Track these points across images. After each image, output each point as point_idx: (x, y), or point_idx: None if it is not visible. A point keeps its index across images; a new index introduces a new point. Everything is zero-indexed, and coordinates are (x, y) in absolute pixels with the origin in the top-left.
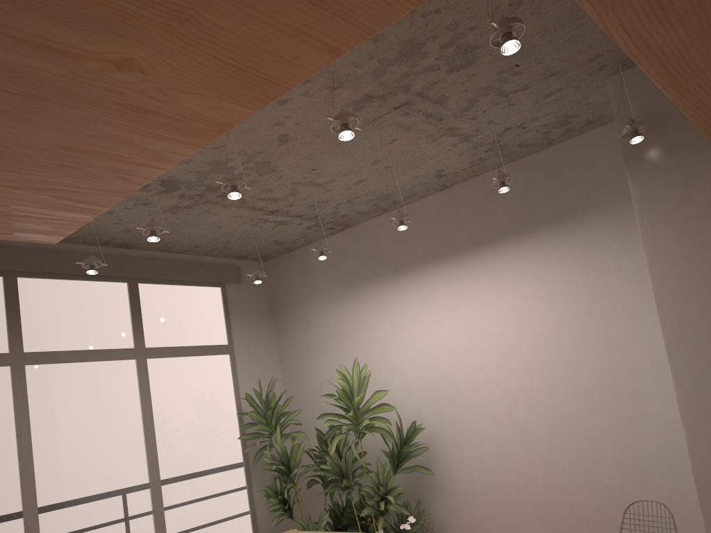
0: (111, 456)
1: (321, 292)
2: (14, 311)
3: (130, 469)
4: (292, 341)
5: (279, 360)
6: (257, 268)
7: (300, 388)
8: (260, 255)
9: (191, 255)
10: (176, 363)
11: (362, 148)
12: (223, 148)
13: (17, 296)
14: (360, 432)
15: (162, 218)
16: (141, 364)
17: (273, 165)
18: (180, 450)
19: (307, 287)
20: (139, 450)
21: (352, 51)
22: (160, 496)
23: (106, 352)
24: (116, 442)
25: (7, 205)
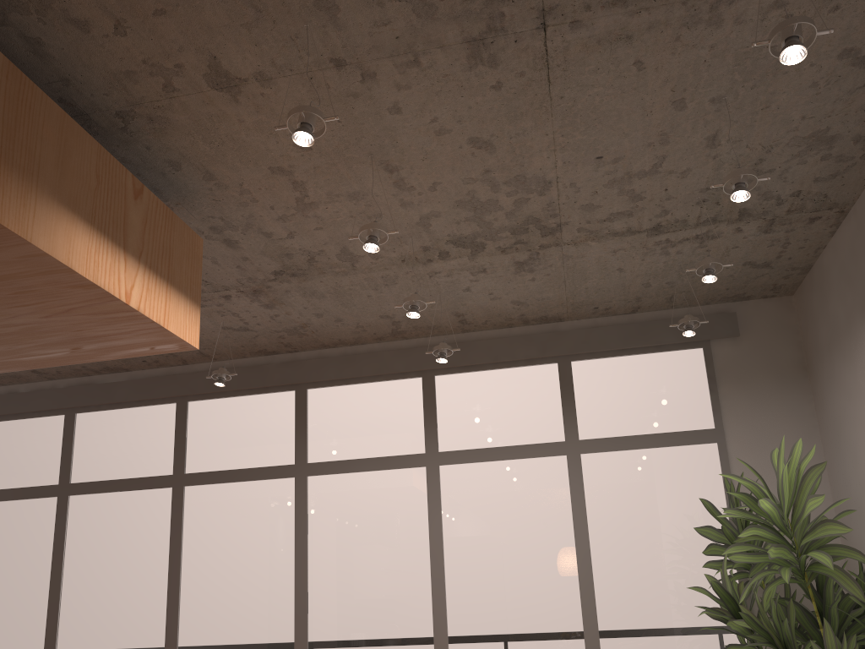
0: (530, 571)
1: (841, 328)
2: (430, 410)
3: (555, 590)
4: (828, 416)
5: (822, 448)
6: (776, 307)
7: (845, 493)
8: (764, 288)
9: (653, 312)
10: (624, 458)
11: (612, 99)
12: (440, 186)
13: (434, 395)
14: (797, 570)
15: (531, 280)
16: (572, 461)
17: (534, 176)
18: (627, 575)
19: (829, 324)
20: (567, 567)
21: (345, 14)
22: (594, 631)
23: (527, 448)
24: (538, 555)
25: (83, 329)
